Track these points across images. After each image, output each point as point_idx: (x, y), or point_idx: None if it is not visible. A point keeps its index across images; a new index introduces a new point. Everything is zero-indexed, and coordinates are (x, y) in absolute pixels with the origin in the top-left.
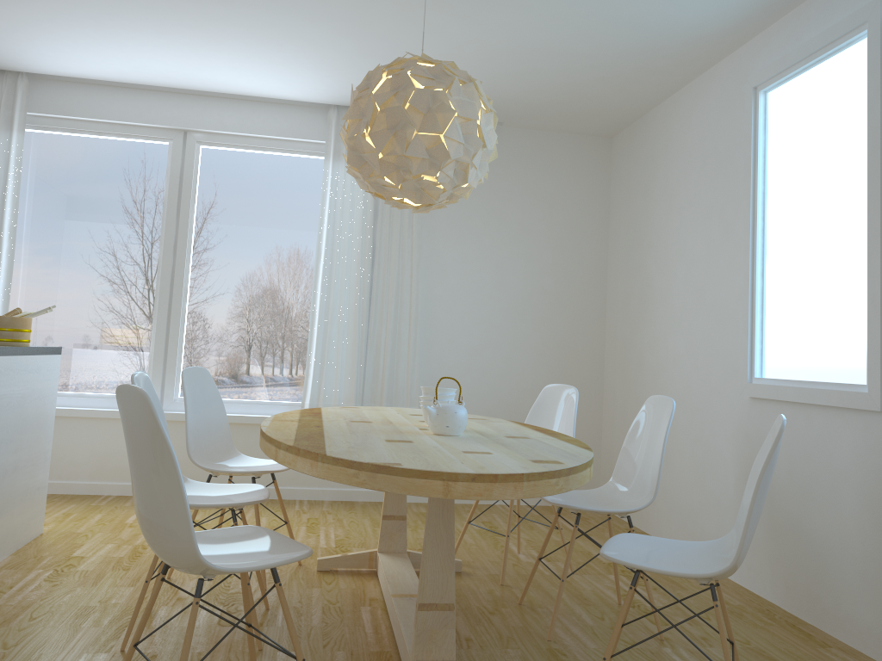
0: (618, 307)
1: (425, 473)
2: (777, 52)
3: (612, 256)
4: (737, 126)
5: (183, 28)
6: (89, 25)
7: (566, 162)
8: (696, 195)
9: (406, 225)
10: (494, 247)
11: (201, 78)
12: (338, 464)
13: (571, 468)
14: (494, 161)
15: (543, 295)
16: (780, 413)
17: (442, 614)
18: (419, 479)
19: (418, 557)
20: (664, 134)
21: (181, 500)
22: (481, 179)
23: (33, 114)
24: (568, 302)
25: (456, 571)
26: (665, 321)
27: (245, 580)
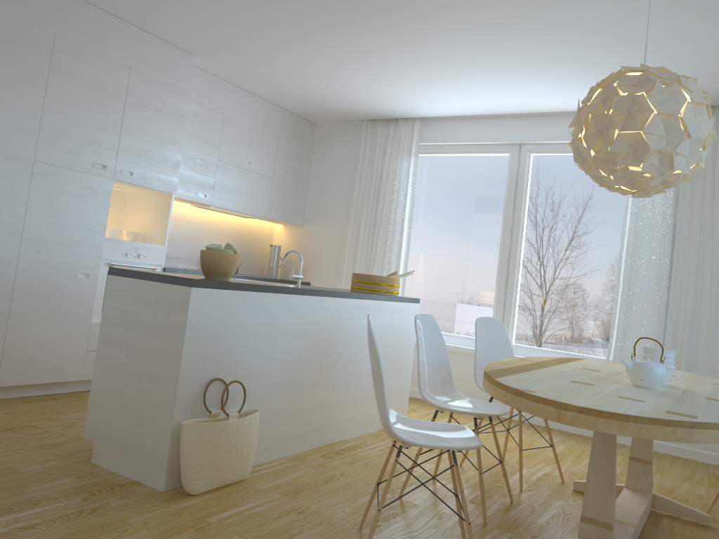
0: None
1: (543, 400)
2: None
3: None
4: None
5: (497, 73)
6: (440, 82)
7: None
8: None
9: (708, 208)
10: None
11: (525, 104)
12: (498, 386)
13: (697, 423)
14: None
15: None
16: None
17: (601, 530)
18: (540, 404)
19: (664, 501)
20: None
21: (381, 389)
22: (699, 164)
23: (423, 144)
24: None
25: (703, 524)
26: None
27: (450, 461)
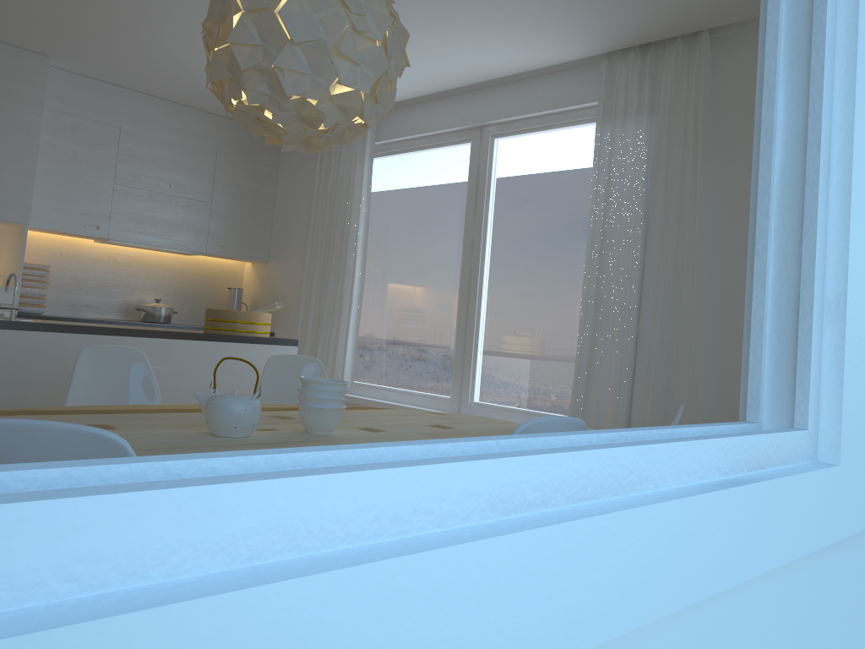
0: None
1: None
2: None
3: None
4: None
5: None
6: None
7: None
8: None
9: (689, 186)
10: None
11: (460, 69)
12: None
13: None
14: None
15: None
16: None
17: None
18: None
19: None
20: None
21: None
22: (350, 87)
23: (381, 142)
24: None
25: None
26: None
27: None
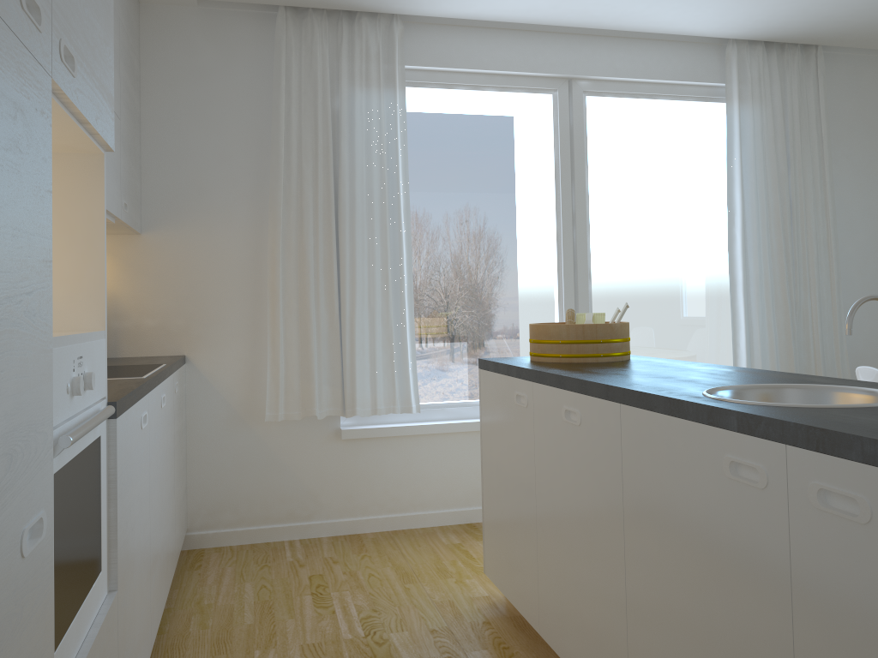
0: None
1: None
2: None
3: None
4: None
5: None
6: None
7: None
8: None
9: (818, 176)
10: None
11: (625, 12)
12: None
13: None
14: None
15: None
16: None
17: None
18: None
19: None
20: None
21: None
22: None
23: (406, 67)
24: None
25: None
26: None
27: None
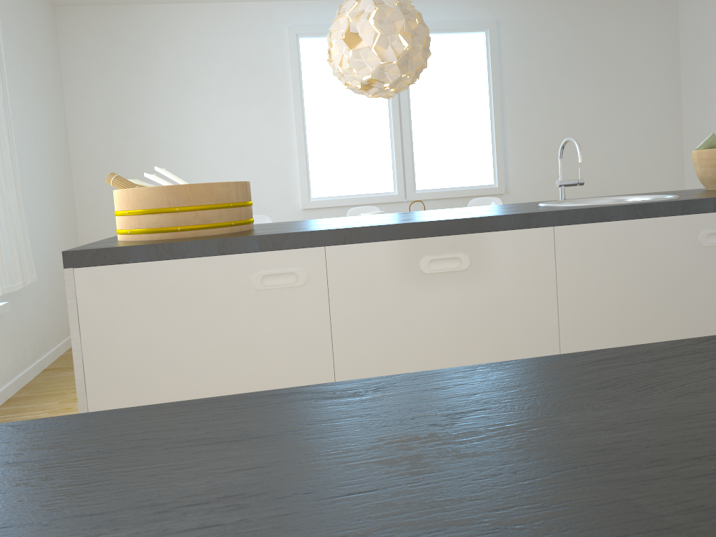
0: (99, 162)
1: None
2: (309, 19)
3: (78, 117)
4: (272, 51)
5: None
6: None
7: (43, 21)
8: (225, 86)
9: None
10: (29, 101)
11: None
12: None
13: None
14: (18, 6)
15: (52, 152)
16: (331, 213)
17: None
18: None
19: None
20: (169, 31)
21: None
22: None
23: None
24: (59, 158)
25: None
26: (191, 171)
27: None
